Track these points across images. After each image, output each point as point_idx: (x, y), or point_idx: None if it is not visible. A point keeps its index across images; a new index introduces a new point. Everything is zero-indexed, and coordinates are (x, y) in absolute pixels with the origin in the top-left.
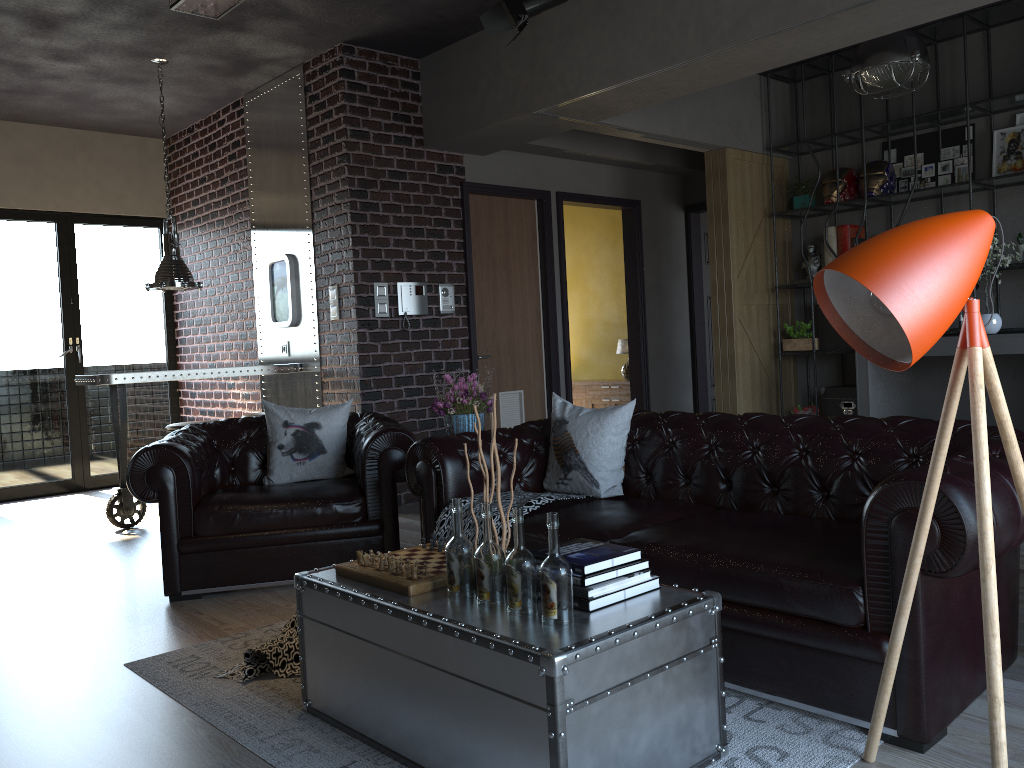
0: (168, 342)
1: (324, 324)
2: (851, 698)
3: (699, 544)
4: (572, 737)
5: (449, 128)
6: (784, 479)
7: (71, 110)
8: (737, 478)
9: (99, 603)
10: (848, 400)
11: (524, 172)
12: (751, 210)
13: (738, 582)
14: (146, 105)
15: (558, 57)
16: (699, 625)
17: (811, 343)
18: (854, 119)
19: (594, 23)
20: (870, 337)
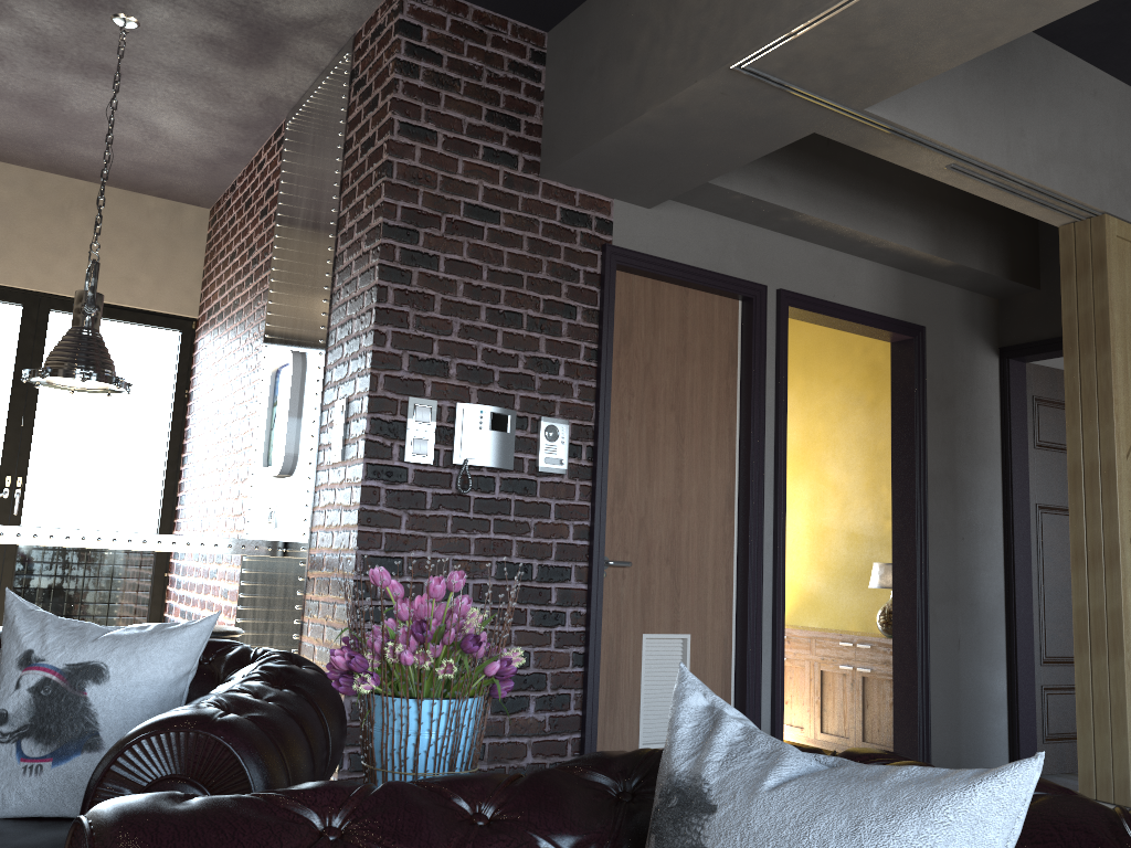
0: (164, 499)
1: (322, 471)
2: None
3: None
4: None
5: (581, 133)
6: None
7: (51, 137)
8: None
9: None
10: None
11: (722, 248)
12: None
13: None
14: (152, 131)
15: None
16: None
17: None
18: None
19: None
20: None
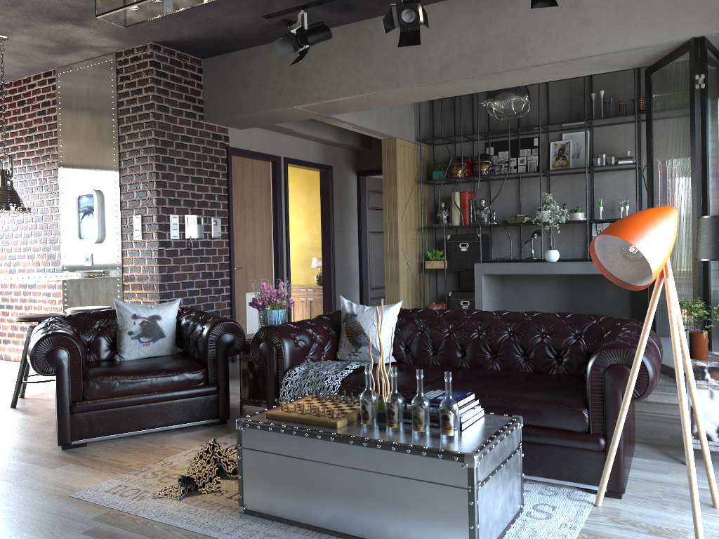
0: None
1: (127, 242)
2: (579, 472)
3: (479, 389)
4: (479, 503)
5: (226, 110)
6: (501, 349)
7: None
8: (470, 349)
9: (1, 455)
10: (465, 300)
11: (265, 142)
12: (408, 178)
13: (510, 410)
14: None
15: (314, 72)
16: (515, 435)
17: (443, 264)
18: (468, 126)
19: (342, 54)
20: (613, 271)
